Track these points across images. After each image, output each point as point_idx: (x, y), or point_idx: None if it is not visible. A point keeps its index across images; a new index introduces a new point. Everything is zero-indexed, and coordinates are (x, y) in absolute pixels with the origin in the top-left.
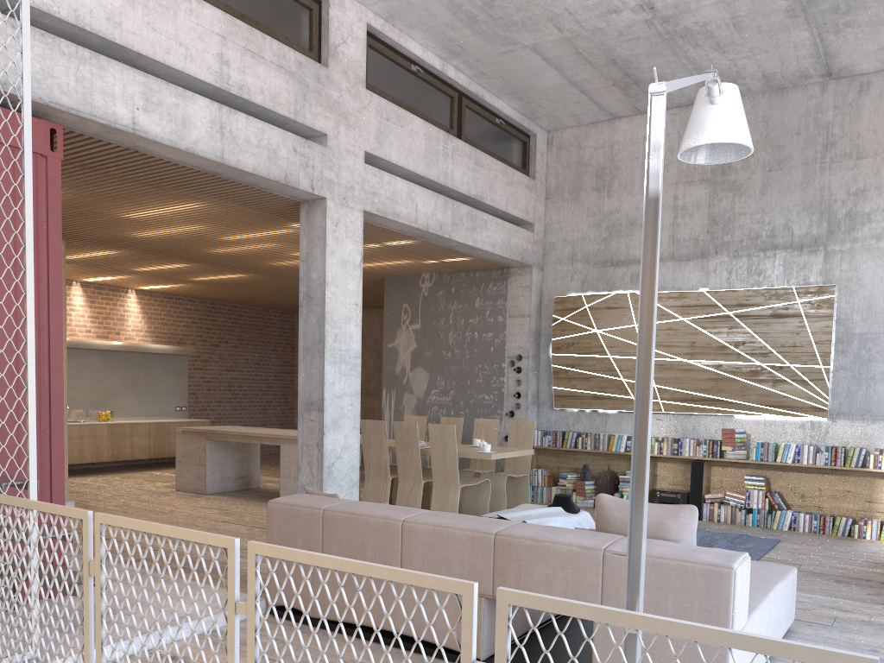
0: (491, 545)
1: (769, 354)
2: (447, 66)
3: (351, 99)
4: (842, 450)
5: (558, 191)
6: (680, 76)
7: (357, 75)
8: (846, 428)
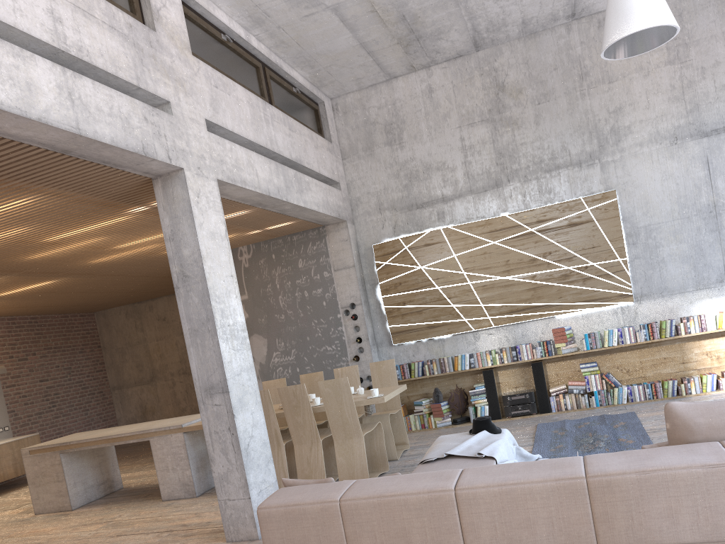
0: (584, 490)
1: (574, 258)
2: (250, 36)
3: (183, 65)
4: (656, 325)
5: (352, 150)
6: (456, 28)
7: (182, 41)
8: (651, 306)
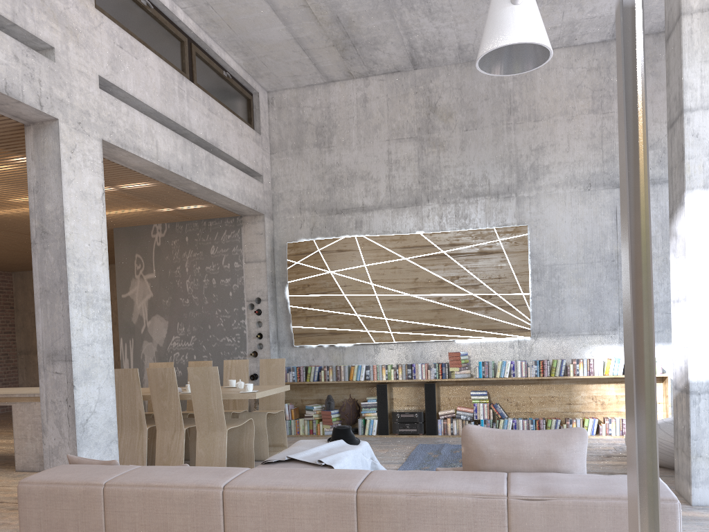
0: (353, 506)
1: (480, 285)
2: (177, 8)
3: (80, 15)
4: (547, 362)
5: (281, 146)
6: (392, 41)
7: None
8: (546, 344)
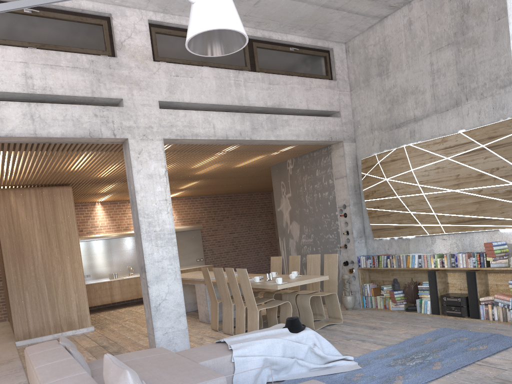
0: None
1: None
2: None
3: (141, 71)
4: None
5: (356, 83)
6: None
7: (144, 55)
8: None
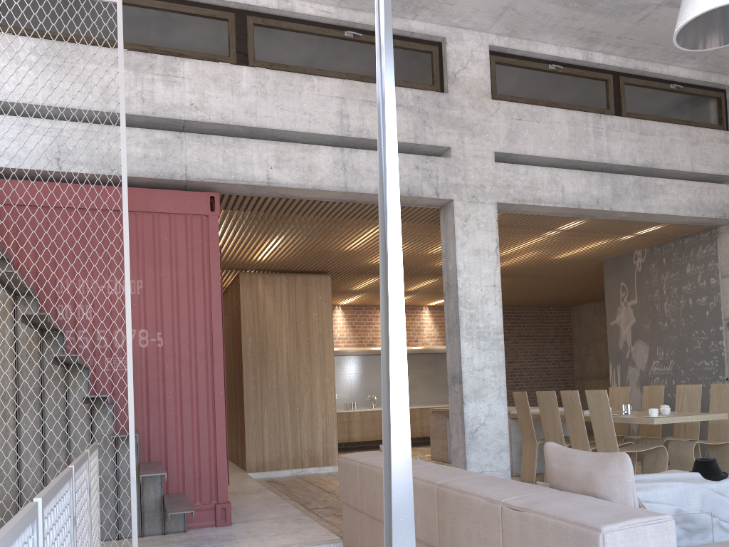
0: (435, 496)
1: None
2: (592, 54)
3: (475, 112)
4: None
5: None
6: None
7: (481, 90)
8: None
